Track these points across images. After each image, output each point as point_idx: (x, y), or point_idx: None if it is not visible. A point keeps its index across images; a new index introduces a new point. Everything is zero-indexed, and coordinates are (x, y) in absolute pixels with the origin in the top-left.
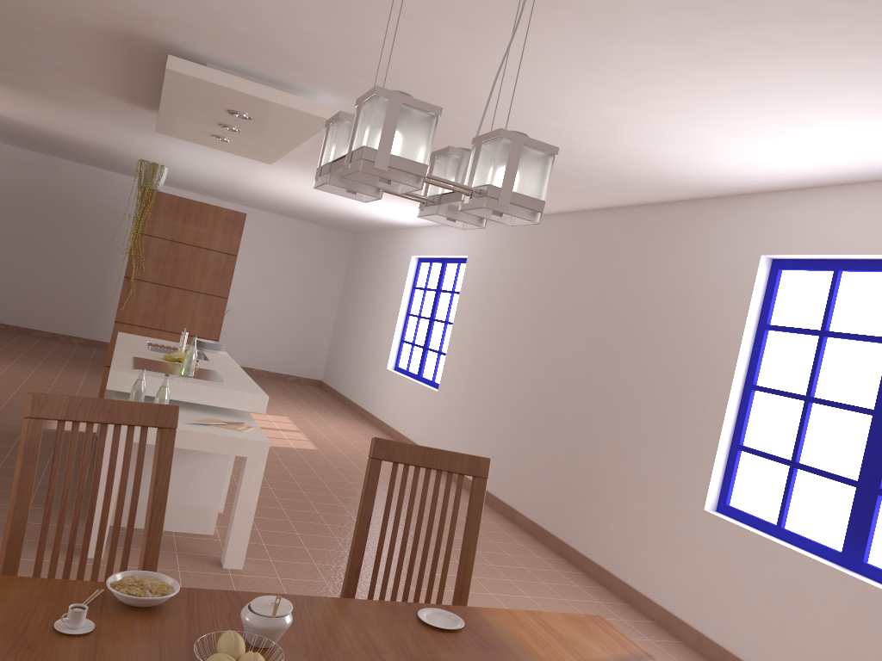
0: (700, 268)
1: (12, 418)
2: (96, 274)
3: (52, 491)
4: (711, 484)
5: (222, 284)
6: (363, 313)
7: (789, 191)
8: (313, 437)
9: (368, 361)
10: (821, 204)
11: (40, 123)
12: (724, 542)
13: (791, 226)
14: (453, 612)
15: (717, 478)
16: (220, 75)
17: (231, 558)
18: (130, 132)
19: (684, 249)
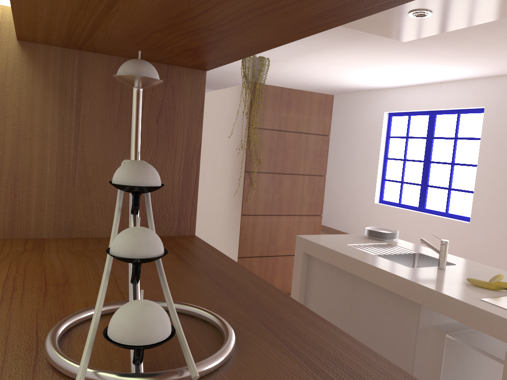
0: None
1: None
2: None
3: None
4: None
5: (321, 163)
6: None
7: None
8: None
9: (342, 197)
10: None
11: None
12: None
13: None
14: None
15: None
16: None
17: None
18: None
19: None
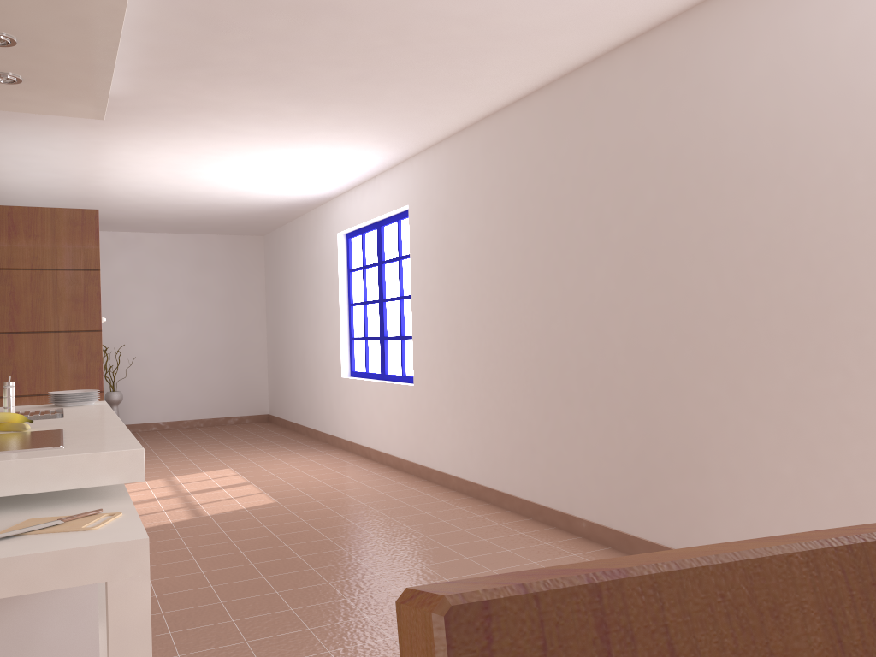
0: (794, 72)
1: None
2: None
3: None
4: None
5: (88, 313)
6: (296, 321)
7: None
8: (268, 486)
9: (317, 376)
10: None
11: None
12: None
13: None
14: None
15: None
16: None
17: None
18: None
19: (752, 56)
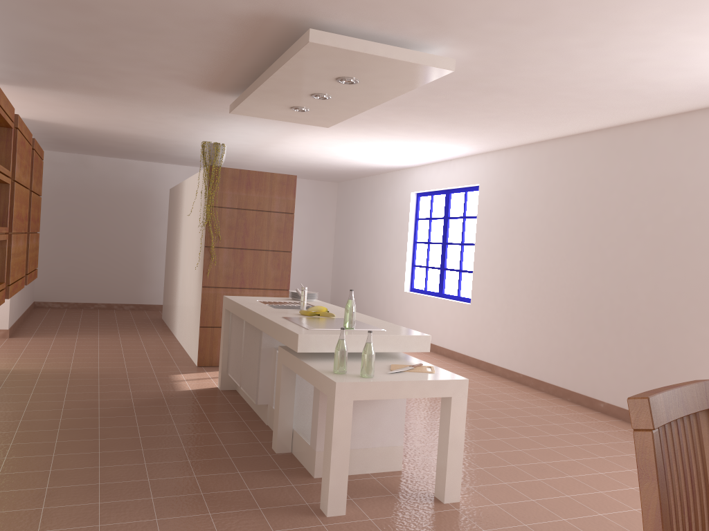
0: None
1: (145, 386)
2: (134, 249)
3: (670, 513)
4: None
5: (285, 240)
6: (364, 247)
7: None
8: None
9: (380, 287)
10: None
11: (94, 125)
12: None
13: None
14: None
15: None
16: (355, 41)
17: (449, 493)
18: (184, 119)
19: None
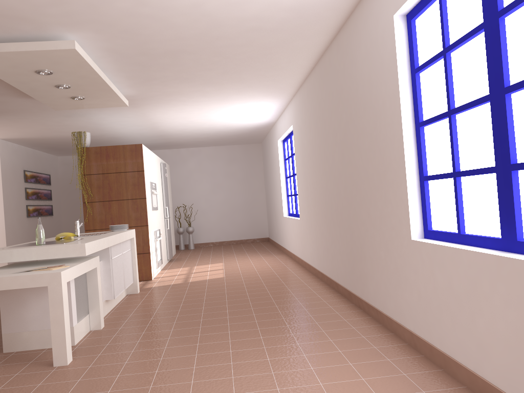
0: (370, 52)
1: None
2: None
3: None
4: (411, 216)
5: (140, 190)
6: (271, 188)
7: None
8: (229, 270)
9: (278, 216)
10: None
11: (41, 134)
12: (427, 261)
13: None
14: None
15: (416, 210)
16: None
17: (57, 358)
18: (71, 120)
19: (361, 44)
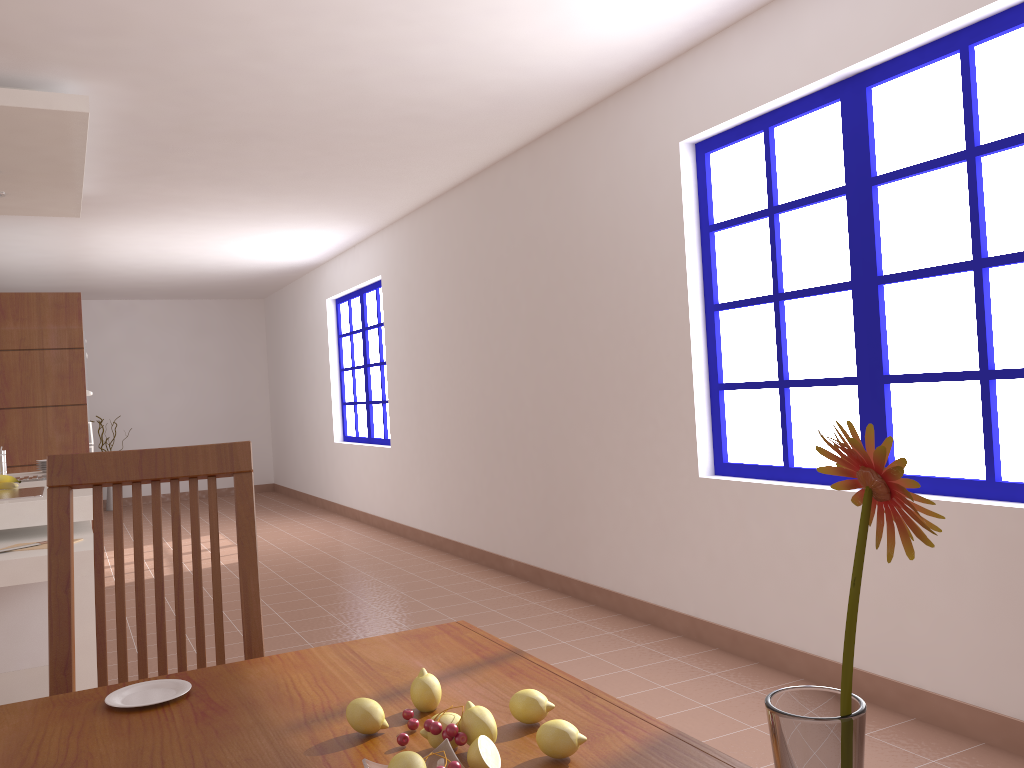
0: (620, 186)
1: None
2: None
3: None
4: (698, 442)
5: (74, 388)
6: (295, 387)
7: (688, 52)
8: None
9: (314, 442)
10: (726, 53)
11: None
12: (731, 508)
13: (701, 94)
14: (188, 679)
15: (705, 434)
16: None
17: None
18: None
19: (597, 170)
